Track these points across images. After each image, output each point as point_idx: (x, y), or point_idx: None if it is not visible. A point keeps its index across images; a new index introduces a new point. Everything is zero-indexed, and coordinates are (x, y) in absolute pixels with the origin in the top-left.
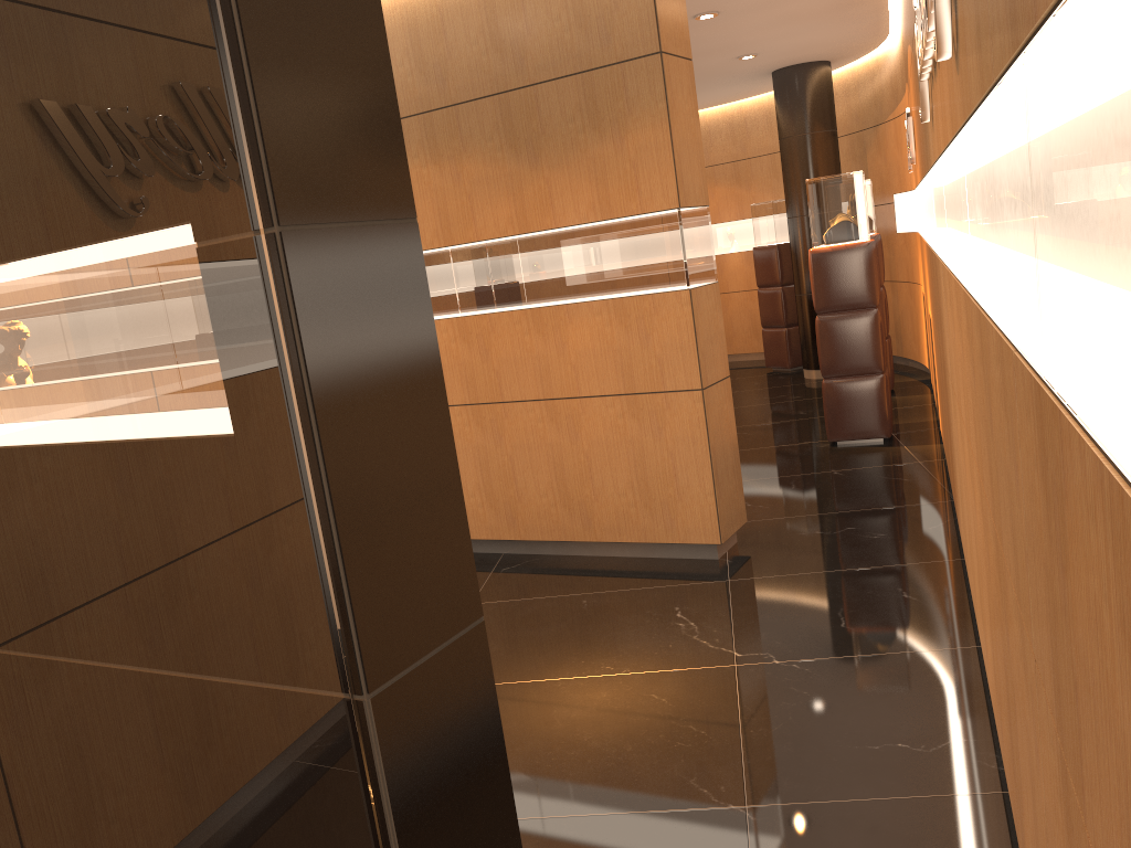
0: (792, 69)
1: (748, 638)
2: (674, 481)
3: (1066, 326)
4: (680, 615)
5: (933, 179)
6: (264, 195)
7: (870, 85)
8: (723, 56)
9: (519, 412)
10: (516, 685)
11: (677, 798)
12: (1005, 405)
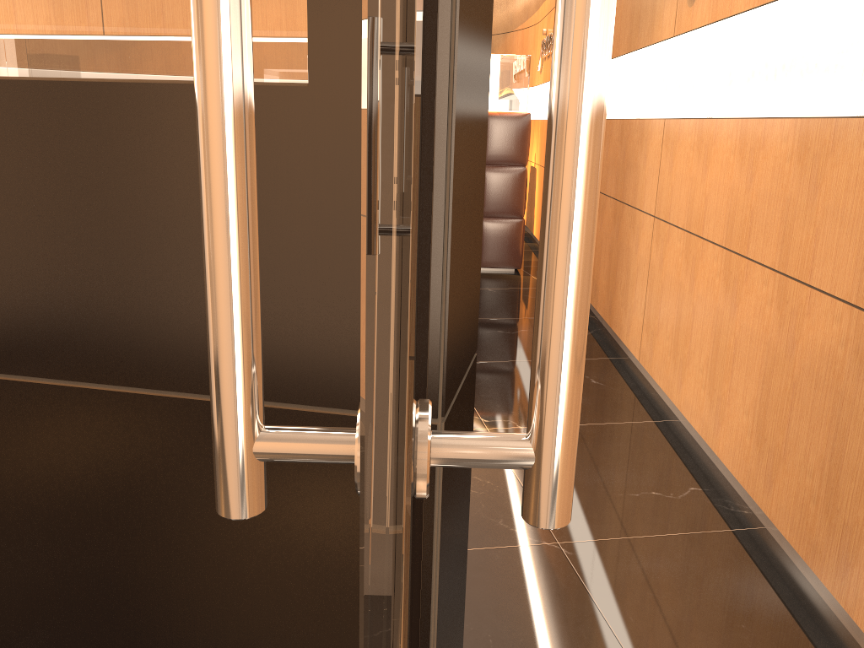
0: None
1: (487, 408)
2: None
3: None
4: None
5: (656, 53)
6: None
7: None
8: None
9: None
10: None
11: (495, 537)
12: None
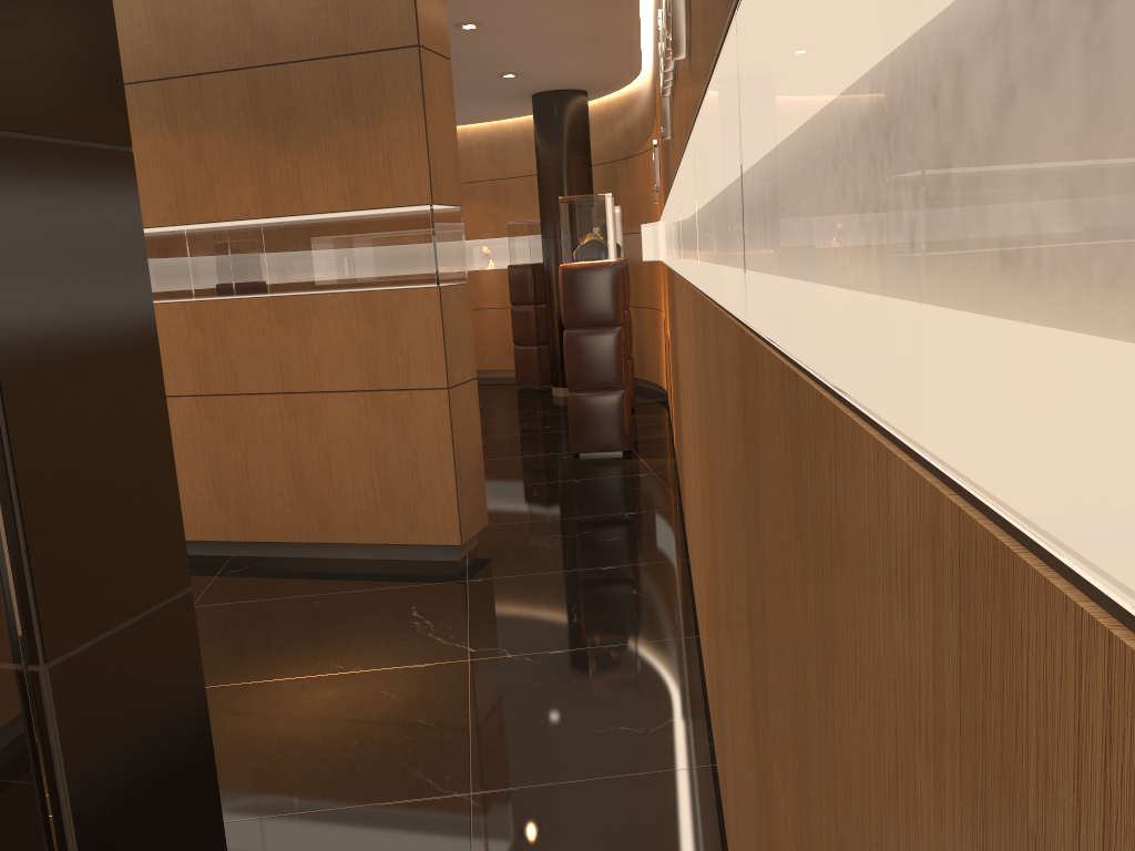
0: (551, 94)
1: (483, 634)
2: (416, 481)
3: (762, 255)
4: (417, 614)
5: (673, 197)
6: None
7: (623, 119)
8: (485, 72)
9: (256, 405)
10: (236, 686)
11: (401, 790)
12: (719, 374)
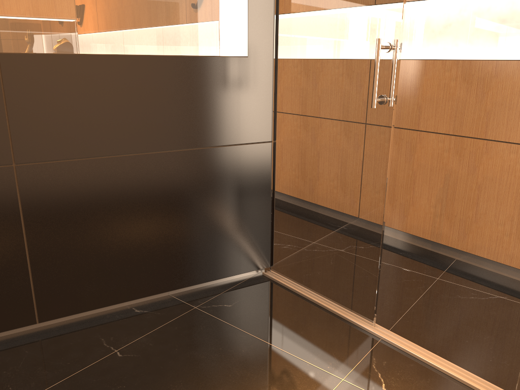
0: None
1: None
2: None
3: (434, 45)
4: None
5: None
6: None
7: None
8: None
9: None
10: None
11: None
12: None
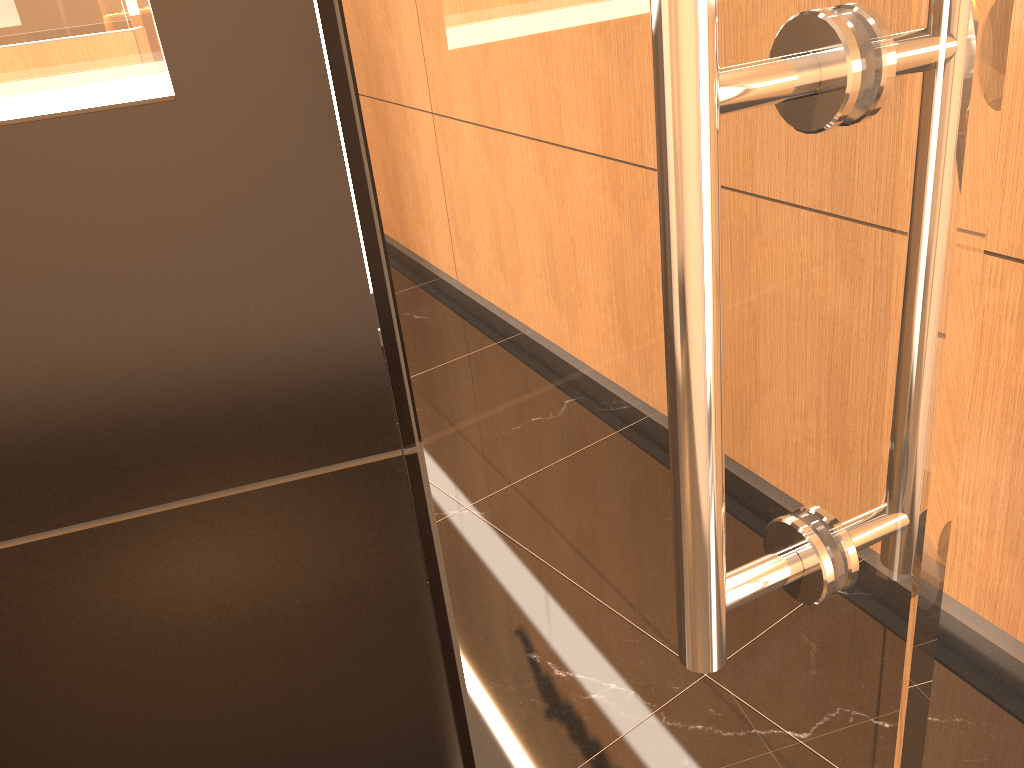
0: None
1: None
2: None
3: None
4: None
5: None
6: None
7: None
8: None
9: None
10: None
11: None
12: None
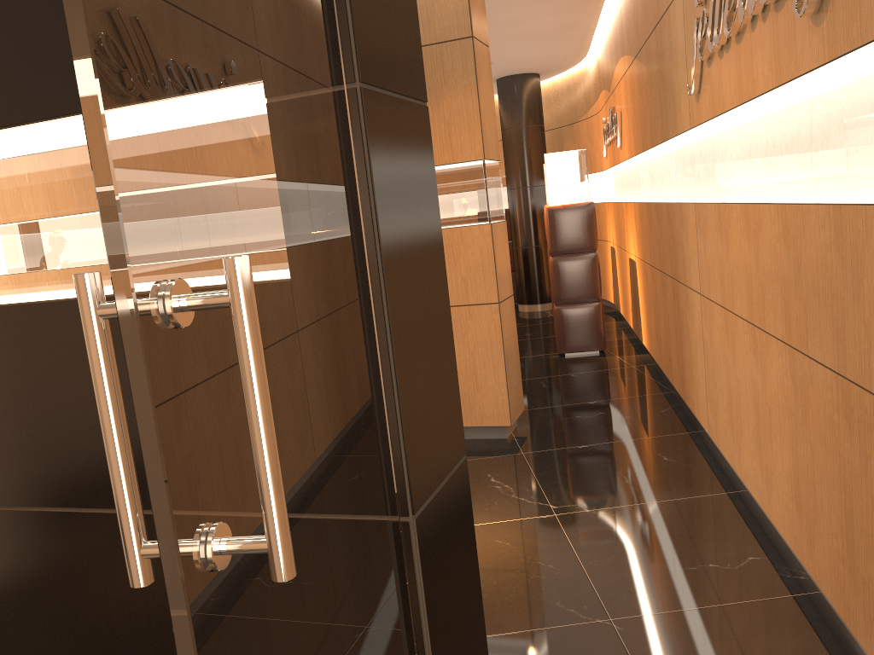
0: (513, 77)
1: (557, 494)
2: (474, 377)
3: None
4: (494, 480)
5: (681, 143)
6: (349, 53)
7: (567, 94)
8: None
9: None
10: None
11: (551, 618)
12: None
